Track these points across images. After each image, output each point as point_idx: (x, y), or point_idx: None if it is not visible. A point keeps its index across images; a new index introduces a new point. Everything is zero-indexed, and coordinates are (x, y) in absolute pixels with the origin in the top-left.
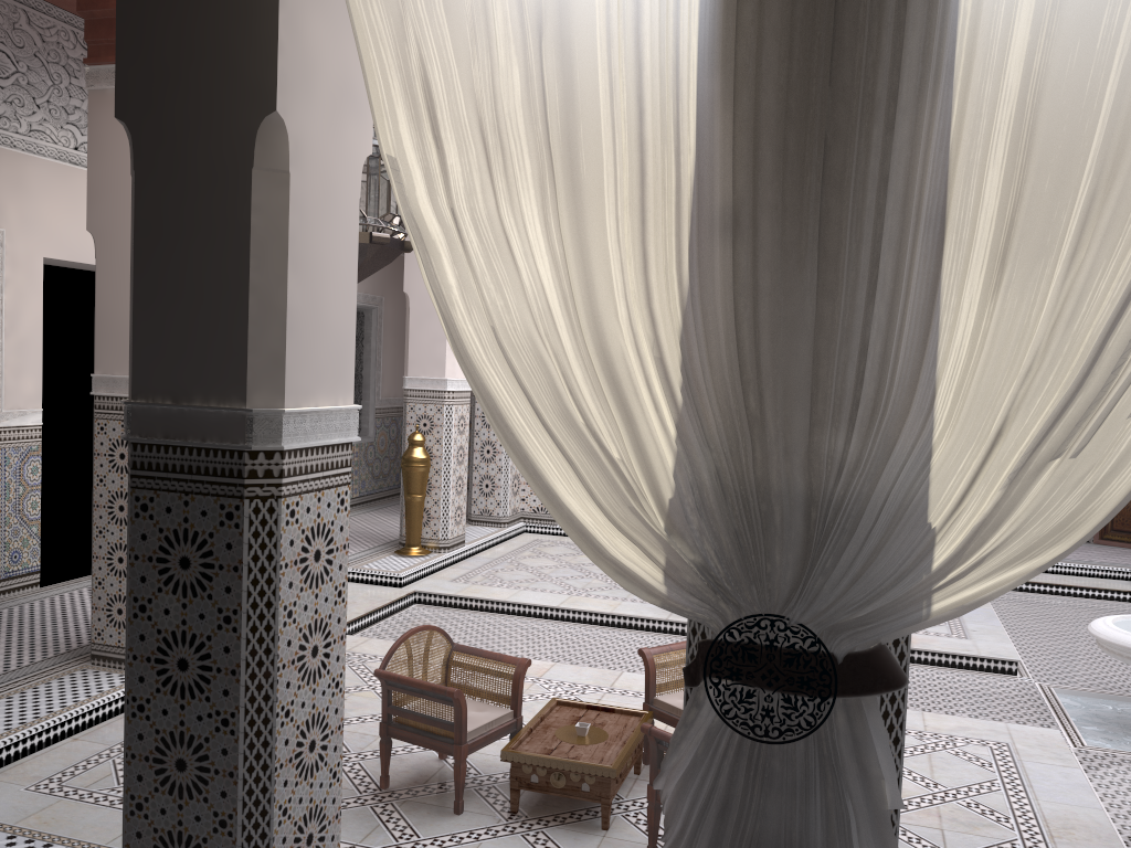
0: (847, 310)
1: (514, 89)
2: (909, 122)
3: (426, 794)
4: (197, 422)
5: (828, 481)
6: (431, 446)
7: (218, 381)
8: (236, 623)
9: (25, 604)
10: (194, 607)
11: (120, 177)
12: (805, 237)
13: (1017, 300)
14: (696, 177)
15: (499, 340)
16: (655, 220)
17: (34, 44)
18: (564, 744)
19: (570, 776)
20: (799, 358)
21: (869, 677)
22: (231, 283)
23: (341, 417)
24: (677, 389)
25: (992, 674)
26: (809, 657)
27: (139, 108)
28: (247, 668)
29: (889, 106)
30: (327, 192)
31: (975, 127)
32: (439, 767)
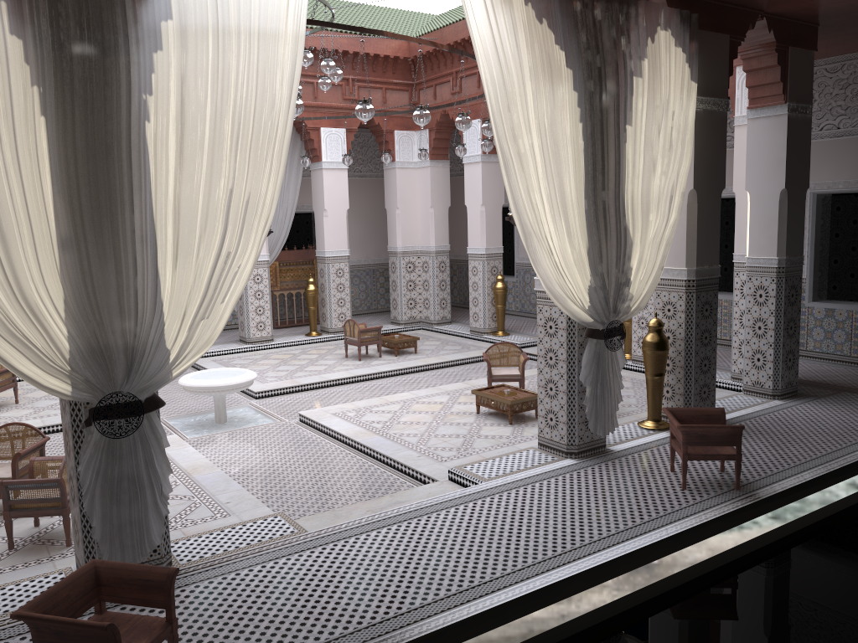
0: (127, 278)
1: None
2: (139, 210)
3: None
4: None
5: (130, 340)
6: None
7: None
8: None
9: None
10: None
11: None
12: (106, 252)
13: (183, 270)
14: (57, 230)
15: None
16: (41, 248)
17: None
18: None
19: None
20: (111, 297)
21: (154, 404)
22: None
23: None
24: (62, 314)
25: None
26: (132, 403)
27: None
28: None
29: (132, 206)
30: None
31: (161, 212)
32: None
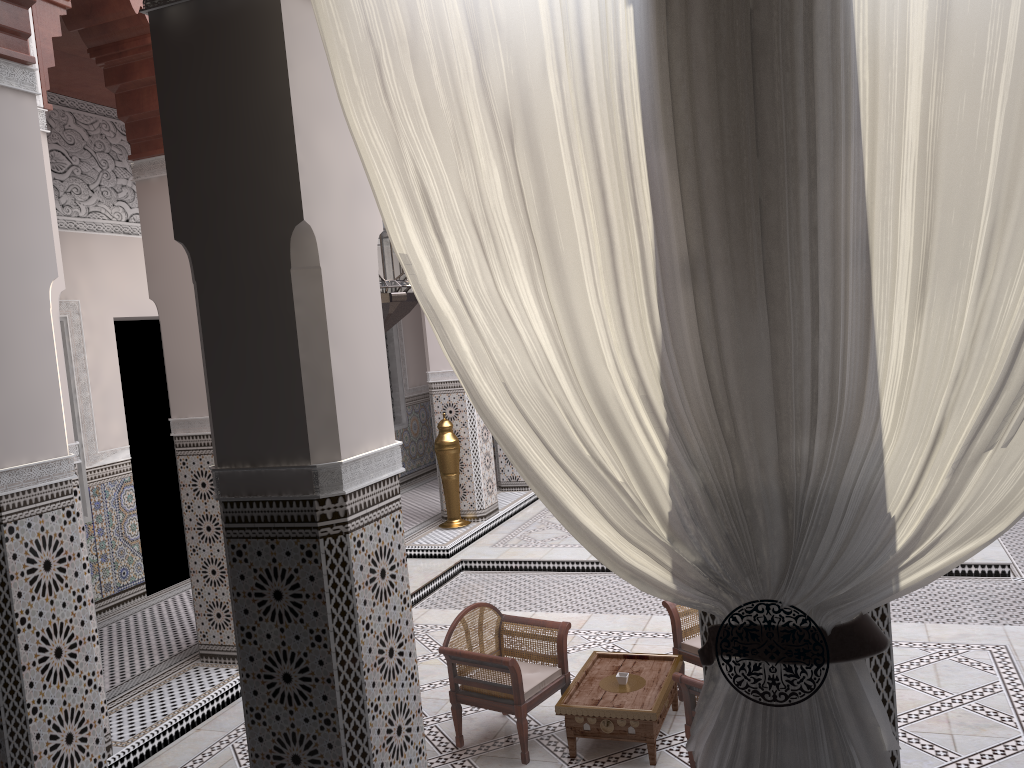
0: (797, 341)
1: (496, 187)
2: (829, 179)
3: (496, 748)
4: (272, 480)
5: (799, 486)
6: (458, 430)
7: (285, 445)
8: (326, 640)
9: (138, 613)
10: (290, 630)
11: (171, 250)
12: (754, 283)
13: (940, 319)
14: (656, 242)
15: (511, 393)
16: (626, 281)
17: (82, 139)
18: (609, 694)
19: (617, 722)
20: (761, 384)
21: (855, 644)
22: (285, 364)
23: (387, 455)
24: (663, 419)
25: (987, 577)
26: (802, 632)
27: (193, 230)
28: (340, 676)
29: (810, 169)
30: (352, 274)
31: (885, 177)
32: (503, 723)
